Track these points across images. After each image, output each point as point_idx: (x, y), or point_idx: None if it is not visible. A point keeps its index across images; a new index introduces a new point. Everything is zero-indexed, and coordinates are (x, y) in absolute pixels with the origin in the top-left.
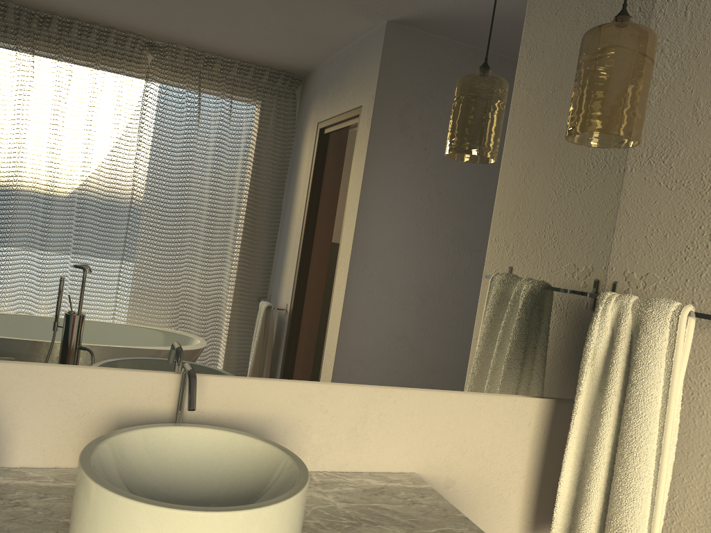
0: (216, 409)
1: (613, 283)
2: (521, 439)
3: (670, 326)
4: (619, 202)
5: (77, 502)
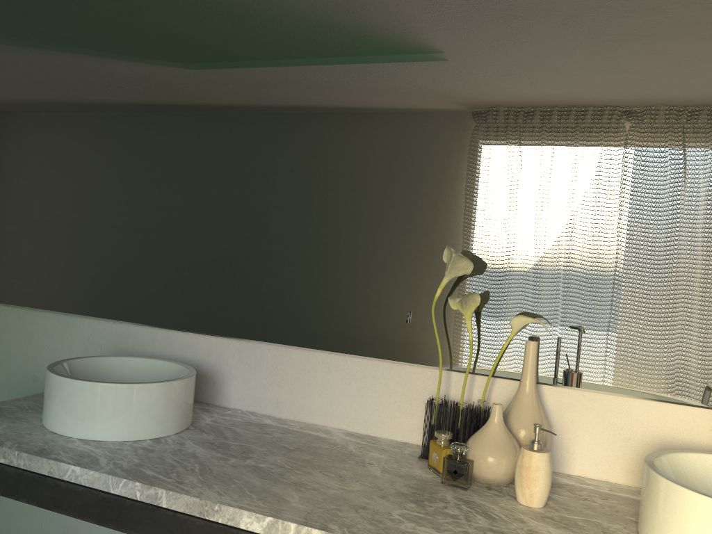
0: None
1: None
2: None
3: None
4: None
5: (648, 496)
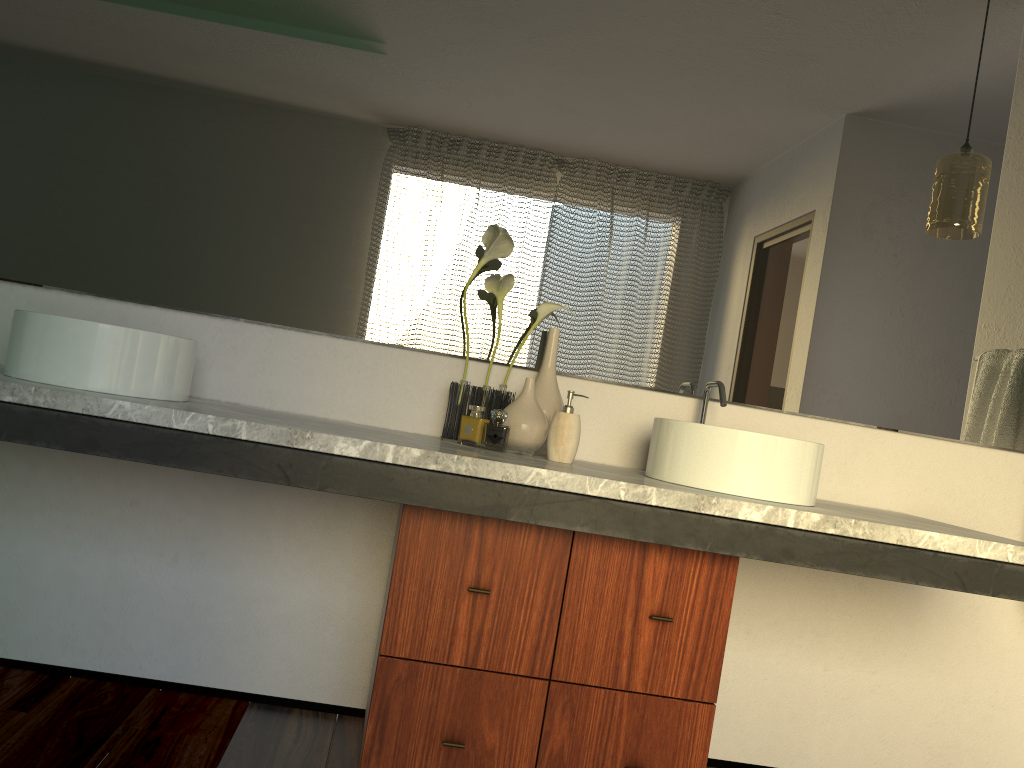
0: None
1: None
2: (1015, 496)
3: None
4: None
5: (662, 440)
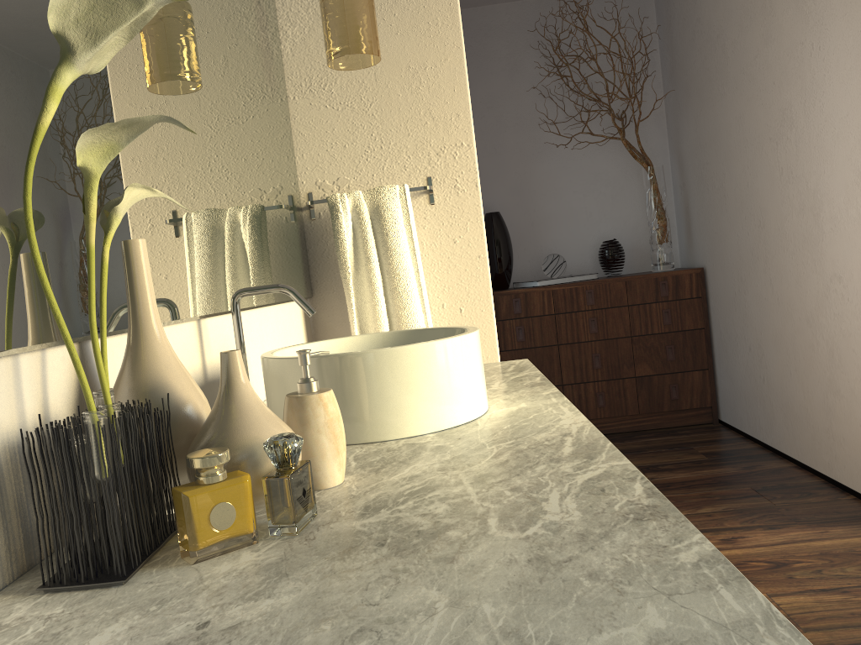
0: (217, 356)
1: (309, 194)
2: (302, 339)
3: (400, 201)
4: (291, 126)
5: (395, 381)
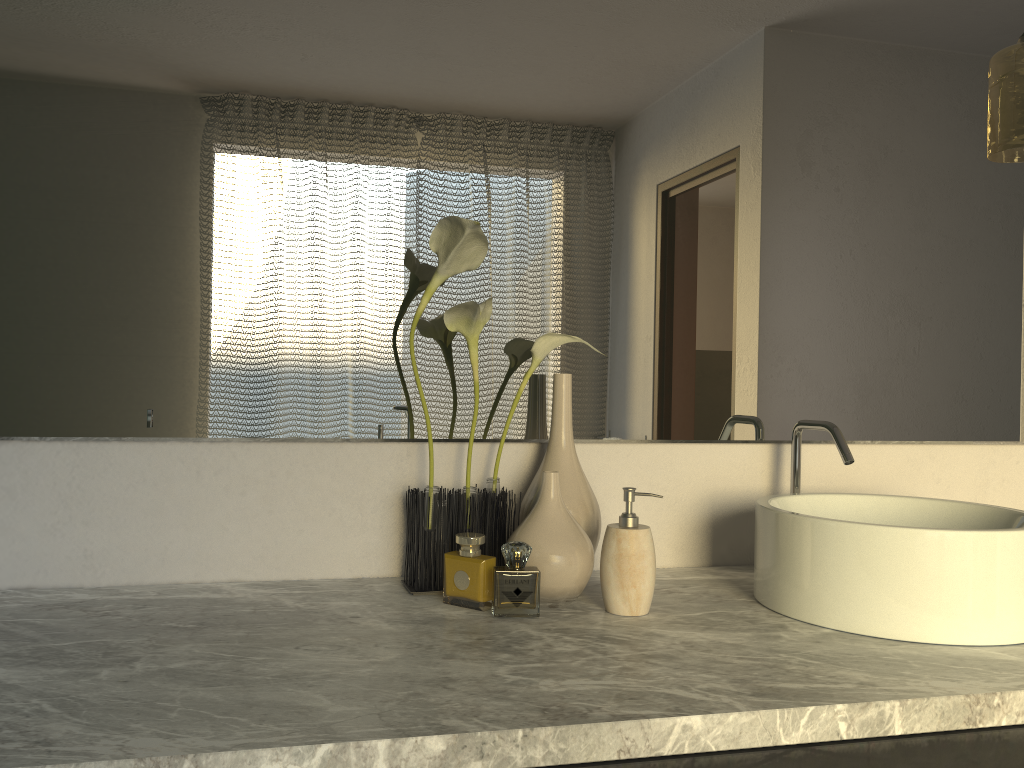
0: (815, 485)
1: None
2: None
3: None
4: None
5: (802, 554)
